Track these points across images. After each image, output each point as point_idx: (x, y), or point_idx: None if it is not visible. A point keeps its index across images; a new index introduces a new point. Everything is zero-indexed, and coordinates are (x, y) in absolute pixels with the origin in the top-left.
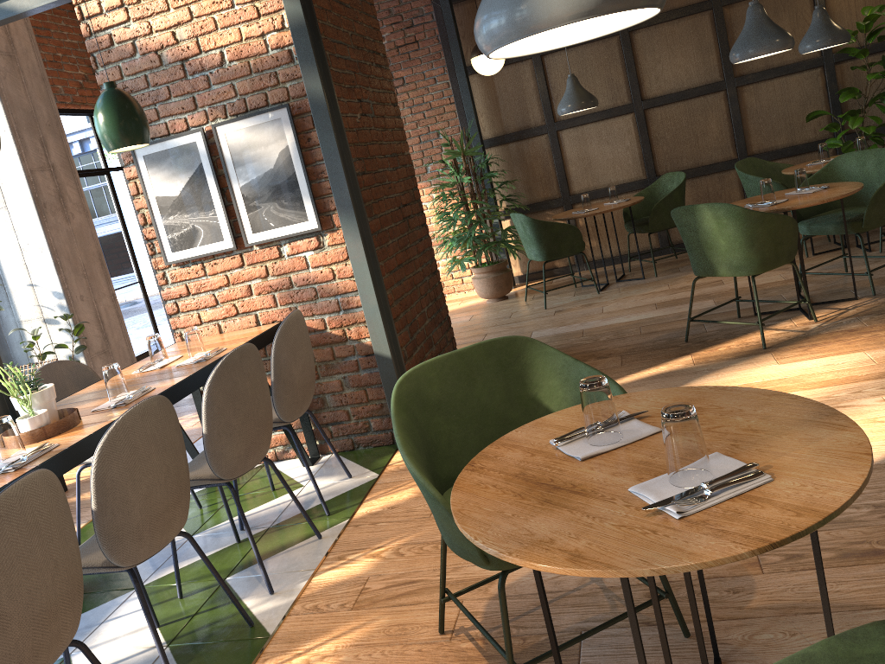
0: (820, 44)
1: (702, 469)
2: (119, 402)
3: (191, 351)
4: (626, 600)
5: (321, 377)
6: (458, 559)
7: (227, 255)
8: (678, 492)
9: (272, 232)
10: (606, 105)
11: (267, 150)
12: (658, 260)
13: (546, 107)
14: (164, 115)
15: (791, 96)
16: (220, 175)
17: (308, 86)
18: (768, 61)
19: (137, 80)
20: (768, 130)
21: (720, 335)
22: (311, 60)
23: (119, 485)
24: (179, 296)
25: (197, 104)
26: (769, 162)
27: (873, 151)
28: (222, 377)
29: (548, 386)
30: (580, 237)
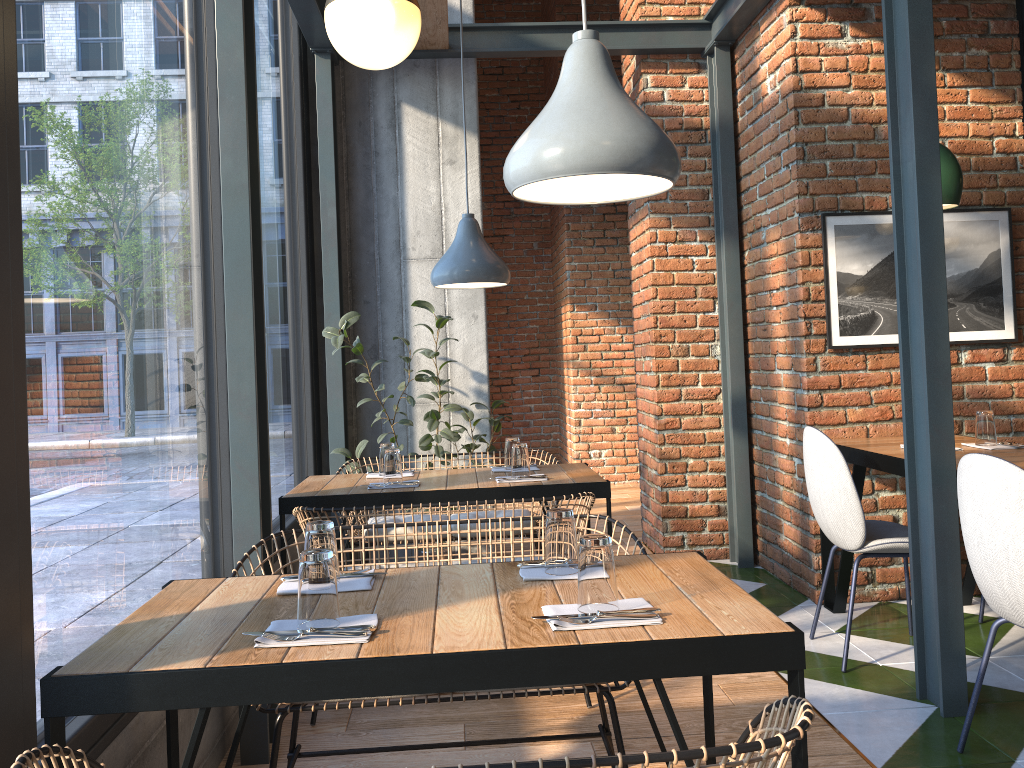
0: None
1: None
2: None
3: (990, 436)
4: None
5: None
6: None
7: (896, 351)
8: None
9: (963, 334)
10: None
11: (978, 248)
12: None
13: None
14: (864, 189)
15: None
16: None
17: None
18: None
19: (842, 147)
20: None
21: None
22: None
23: None
24: (827, 388)
25: None
26: None
27: None
28: None
29: None
30: None
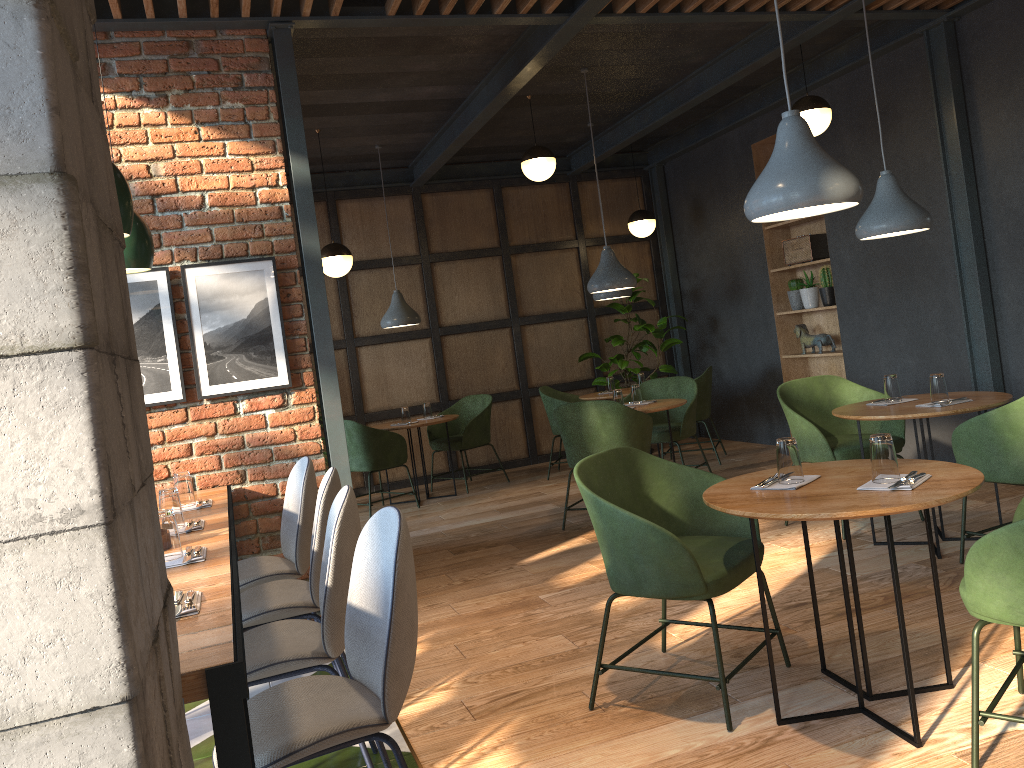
0: (613, 293)
1: (898, 471)
2: (191, 527)
3: (183, 498)
4: (890, 544)
5: (263, 550)
6: (540, 673)
7: (168, 408)
8: (891, 484)
9: (234, 385)
10: (405, 327)
11: (243, 299)
12: (452, 482)
13: (347, 322)
14: None
15: (563, 339)
16: (177, 320)
17: (306, 242)
18: (546, 307)
19: None
20: (545, 366)
21: (589, 523)
22: (312, 220)
23: (349, 562)
24: None
25: (162, 242)
26: (559, 392)
27: (673, 378)
28: (333, 493)
29: (657, 486)
30: (406, 447)
